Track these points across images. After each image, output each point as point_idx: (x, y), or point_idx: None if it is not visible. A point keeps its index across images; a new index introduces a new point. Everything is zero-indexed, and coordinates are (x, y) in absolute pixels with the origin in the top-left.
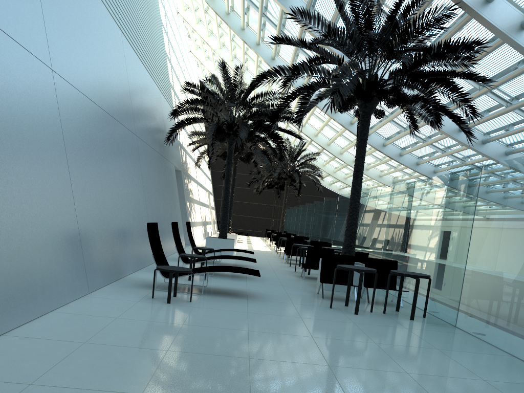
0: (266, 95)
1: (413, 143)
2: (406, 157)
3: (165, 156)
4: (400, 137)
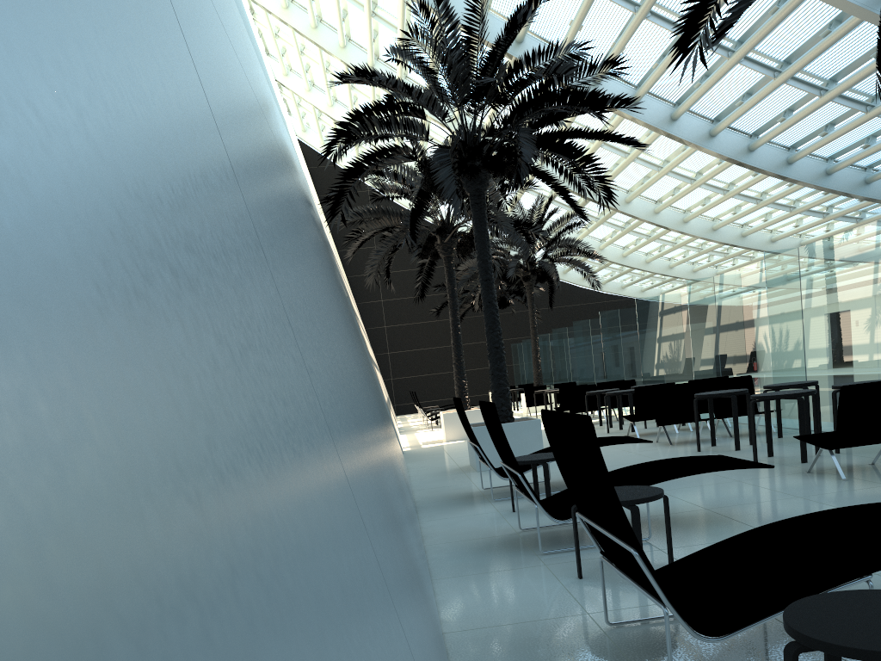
0: (538, 59)
1: (823, 126)
2: (802, 164)
3: (330, 258)
4: (805, 116)
